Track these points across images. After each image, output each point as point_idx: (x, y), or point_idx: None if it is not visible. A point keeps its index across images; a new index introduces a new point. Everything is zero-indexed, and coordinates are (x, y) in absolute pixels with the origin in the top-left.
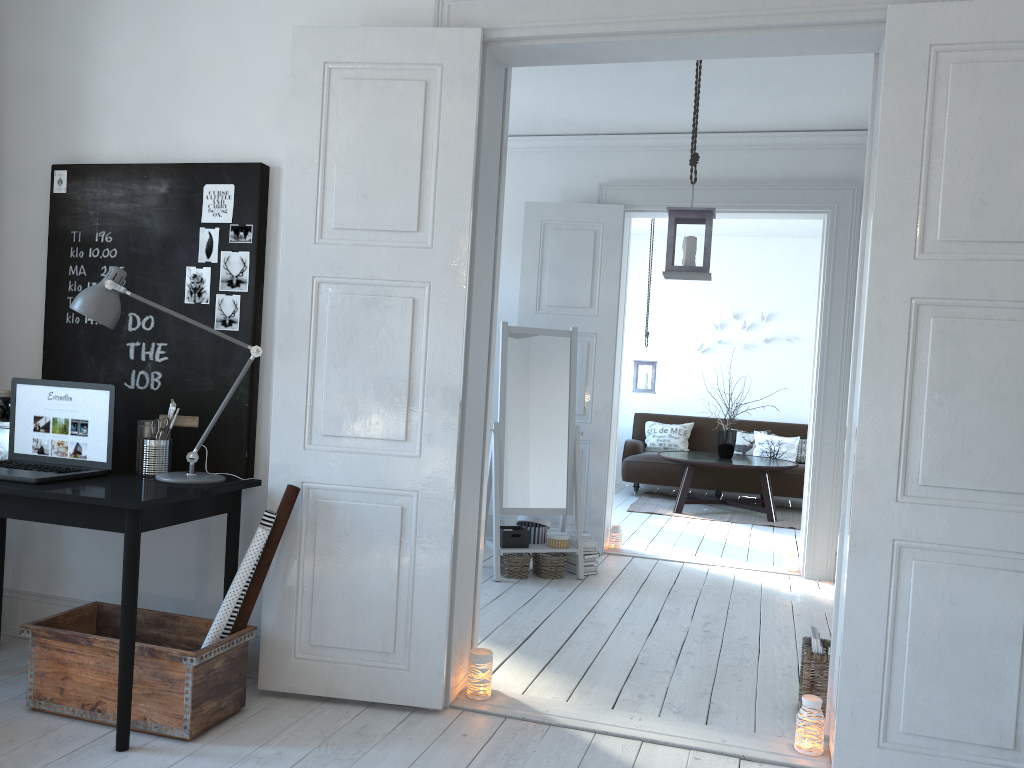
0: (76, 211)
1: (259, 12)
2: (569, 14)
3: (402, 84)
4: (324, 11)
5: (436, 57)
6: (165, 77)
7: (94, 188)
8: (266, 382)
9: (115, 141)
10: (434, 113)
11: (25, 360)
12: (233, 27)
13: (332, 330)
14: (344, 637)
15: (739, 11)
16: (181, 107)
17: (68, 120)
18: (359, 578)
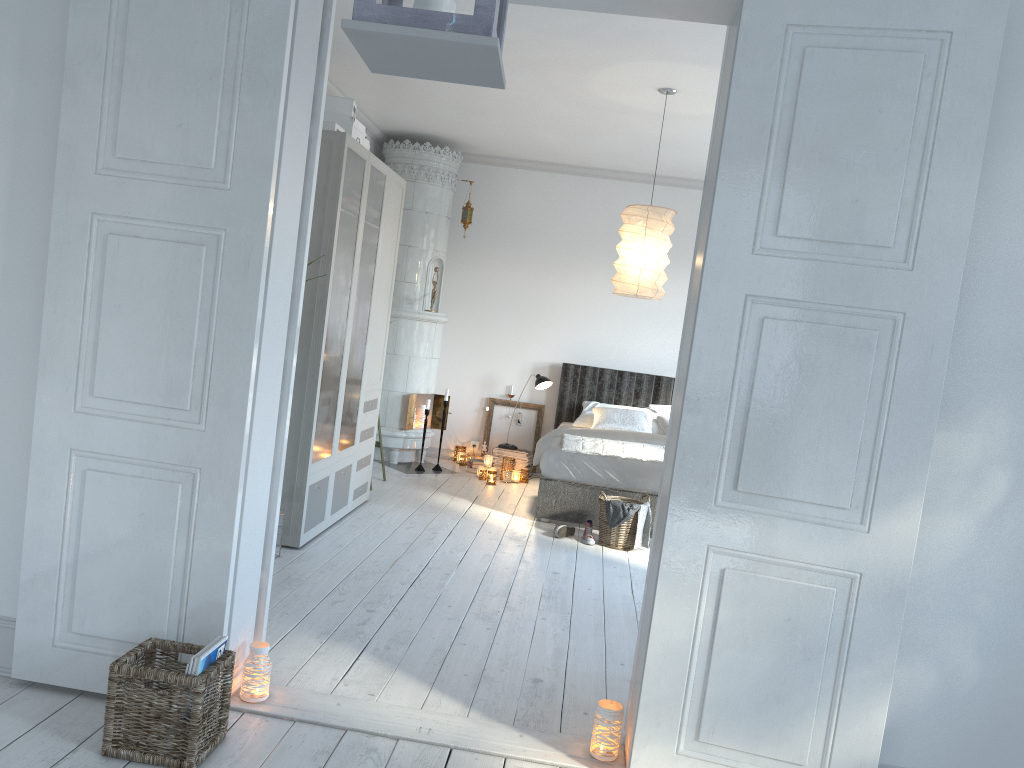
0: None
1: None
2: None
3: None
4: None
5: None
6: None
7: None
8: None
9: None
10: None
11: None
12: None
13: None
14: None
15: None
16: None
17: None
18: None
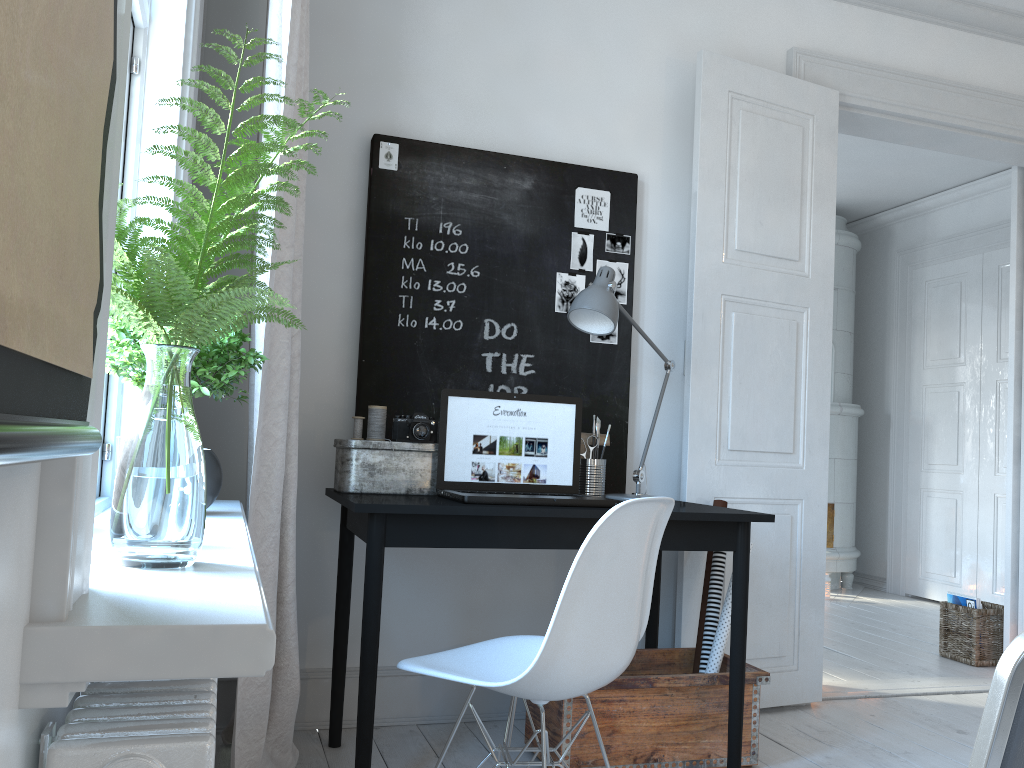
0: (411, 194)
1: (619, 21)
2: (894, 96)
3: (787, 126)
4: (685, 38)
5: (810, 108)
6: (512, 62)
7: (437, 171)
8: (630, 399)
9: (448, 120)
10: (807, 157)
11: (314, 370)
12: (591, 29)
13: (737, 347)
14: (749, 648)
15: (1001, 122)
16: (531, 99)
17: (382, 84)
18: (760, 587)
